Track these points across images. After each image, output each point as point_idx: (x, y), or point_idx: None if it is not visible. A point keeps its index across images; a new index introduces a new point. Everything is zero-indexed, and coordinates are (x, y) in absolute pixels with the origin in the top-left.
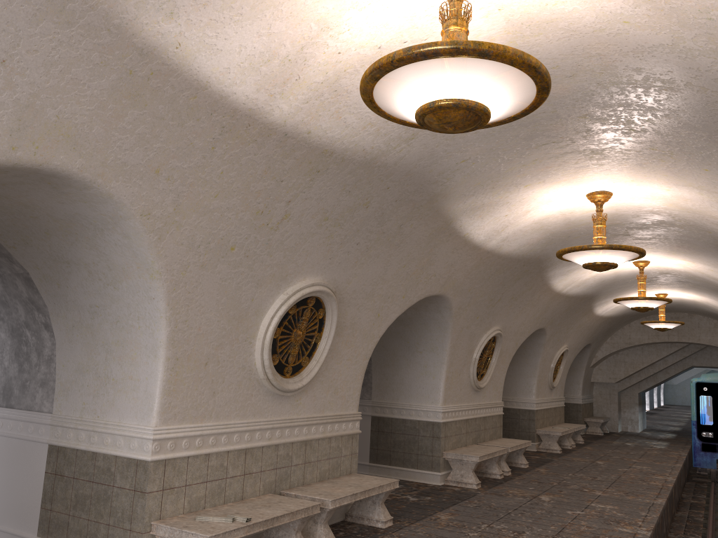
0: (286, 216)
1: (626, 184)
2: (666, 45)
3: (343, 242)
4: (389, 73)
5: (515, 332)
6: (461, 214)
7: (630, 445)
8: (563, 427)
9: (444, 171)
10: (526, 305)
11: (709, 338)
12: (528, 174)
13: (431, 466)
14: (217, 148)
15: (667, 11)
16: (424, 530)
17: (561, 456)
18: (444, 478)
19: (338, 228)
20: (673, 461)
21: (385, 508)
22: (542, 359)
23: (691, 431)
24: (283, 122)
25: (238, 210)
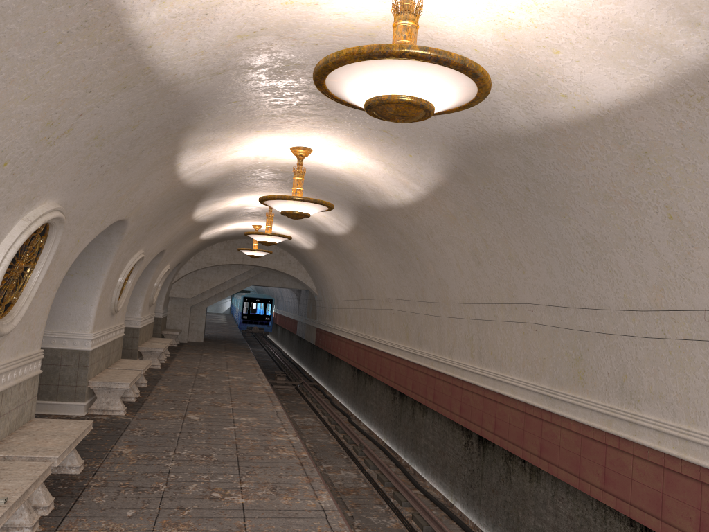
0: (68, 131)
1: (331, 147)
2: None
3: (93, 164)
4: (385, 59)
5: (149, 254)
6: (190, 146)
7: (209, 356)
8: (161, 343)
9: (213, 107)
10: (168, 230)
11: (274, 263)
12: (268, 122)
13: (75, 396)
14: (63, 43)
15: (513, 57)
16: (122, 468)
17: (165, 371)
18: (86, 407)
19: (98, 149)
20: (254, 369)
21: (77, 452)
22: (152, 279)
23: (240, 339)
24: (139, 31)
25: (34, 119)
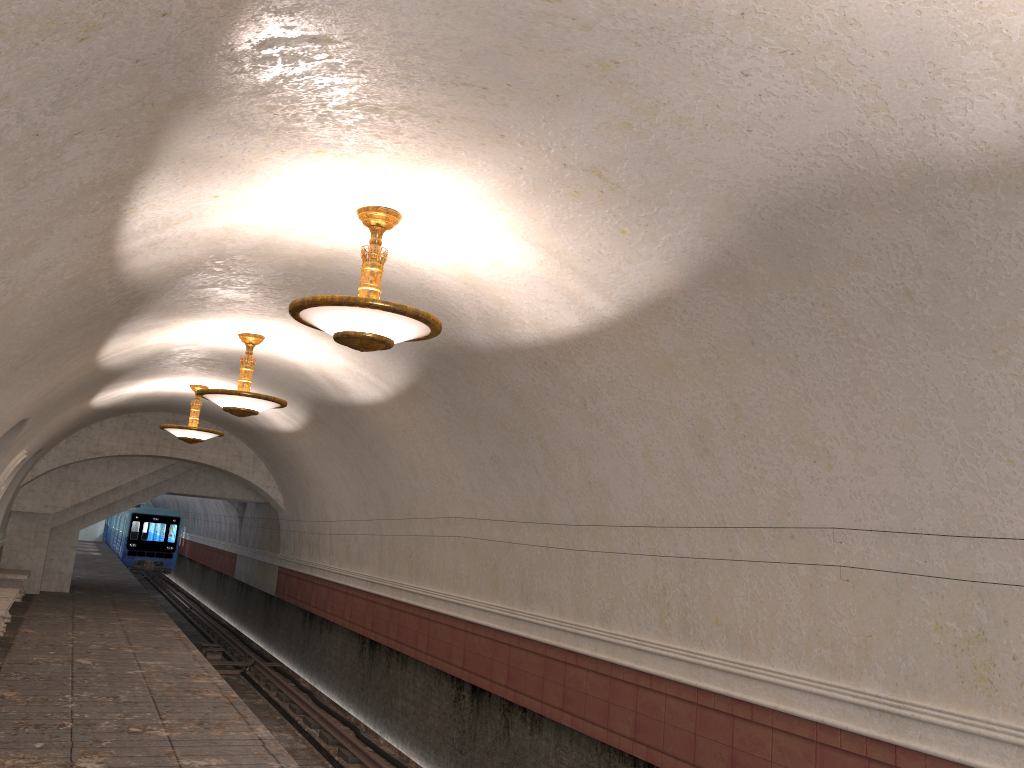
0: None
1: (446, 212)
2: (976, 3)
3: None
4: None
5: (1, 423)
6: (174, 160)
7: (88, 620)
8: None
9: (276, 42)
10: (47, 376)
11: (214, 455)
12: (355, 130)
13: None
14: None
15: None
16: None
17: (7, 655)
18: None
19: None
20: (181, 645)
21: None
22: None
23: (136, 586)
24: None
25: None
